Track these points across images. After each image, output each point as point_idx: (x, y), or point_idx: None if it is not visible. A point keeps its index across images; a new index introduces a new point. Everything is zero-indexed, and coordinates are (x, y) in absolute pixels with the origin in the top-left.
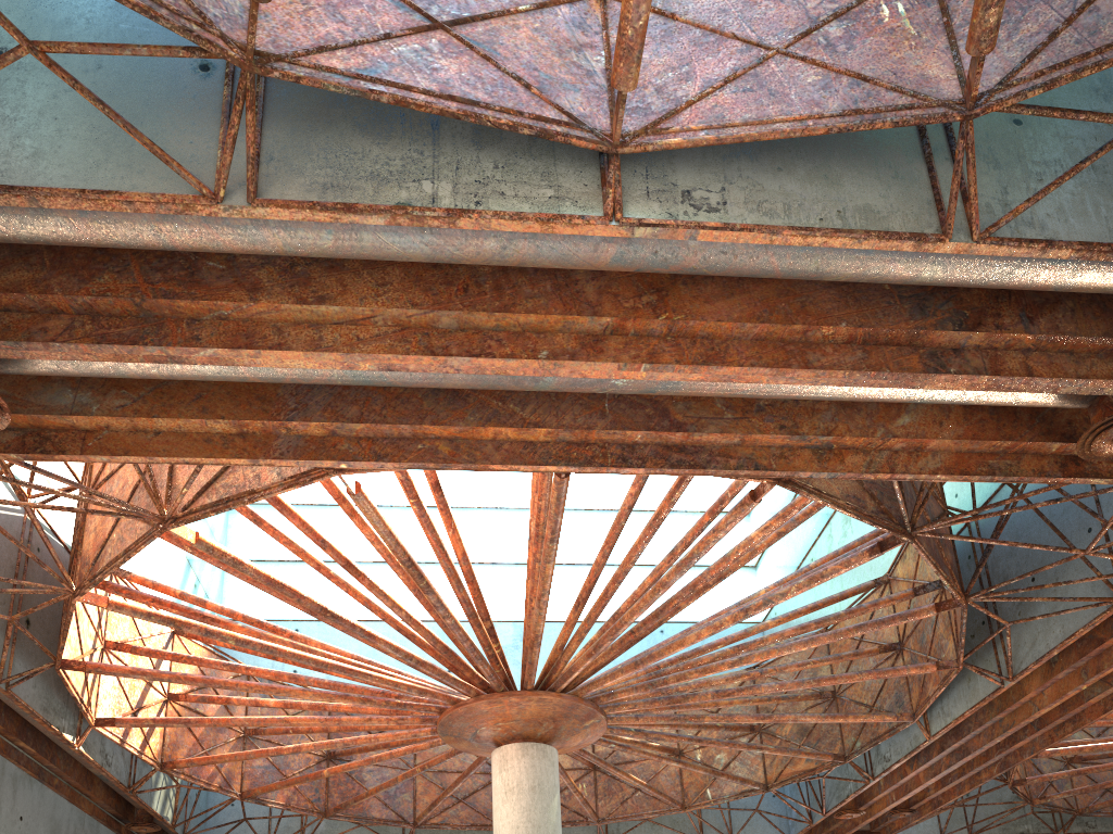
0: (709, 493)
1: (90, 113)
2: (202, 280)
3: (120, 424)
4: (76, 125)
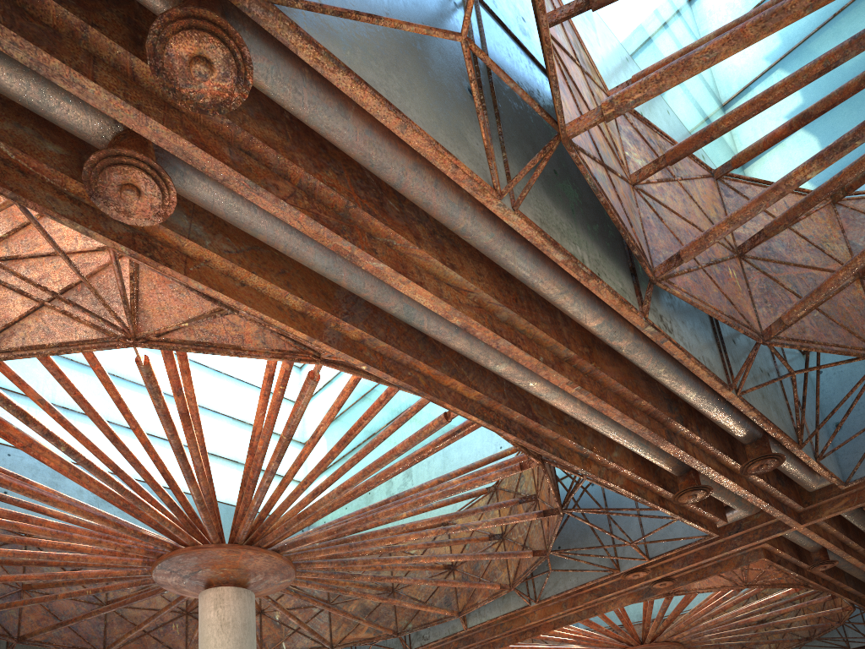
0: (279, 421)
1: (423, 81)
2: (388, 213)
3: (220, 264)
4: (418, 85)
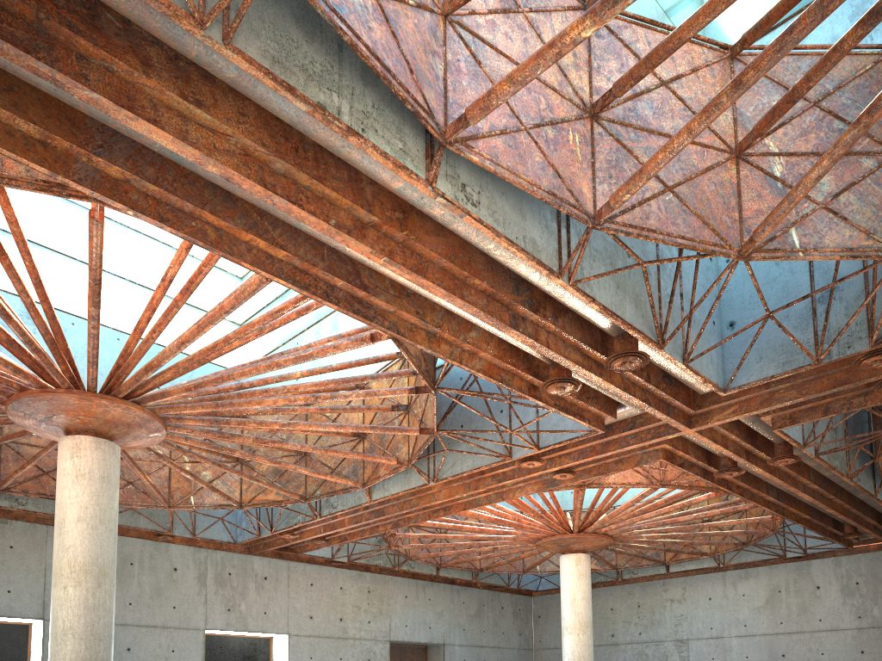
0: None
1: None
2: (102, 30)
3: None
4: None
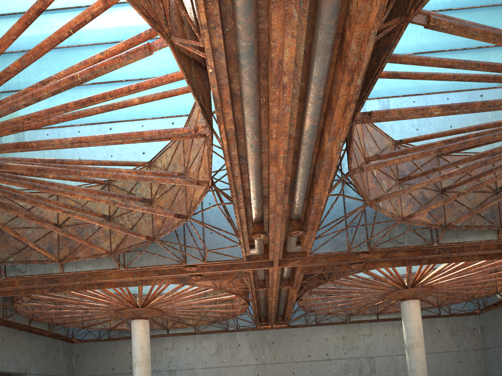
0: None
1: None
2: None
3: None
4: None
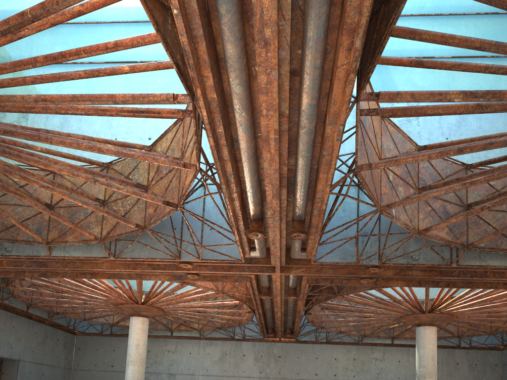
0: None
1: None
2: None
3: None
4: None
